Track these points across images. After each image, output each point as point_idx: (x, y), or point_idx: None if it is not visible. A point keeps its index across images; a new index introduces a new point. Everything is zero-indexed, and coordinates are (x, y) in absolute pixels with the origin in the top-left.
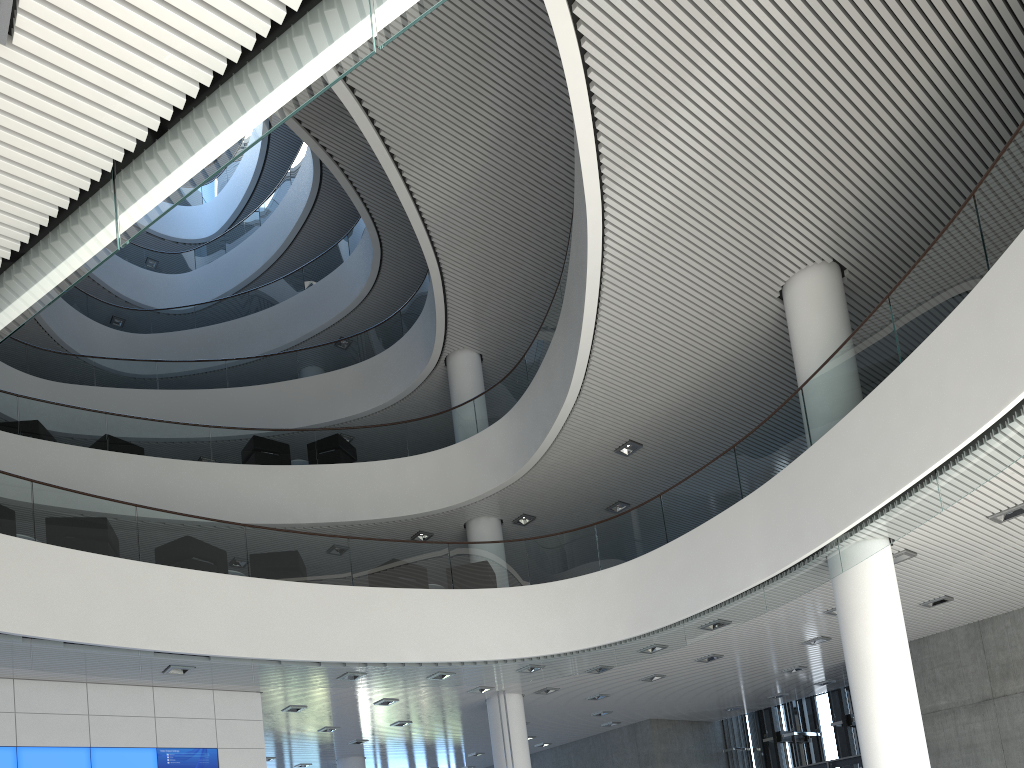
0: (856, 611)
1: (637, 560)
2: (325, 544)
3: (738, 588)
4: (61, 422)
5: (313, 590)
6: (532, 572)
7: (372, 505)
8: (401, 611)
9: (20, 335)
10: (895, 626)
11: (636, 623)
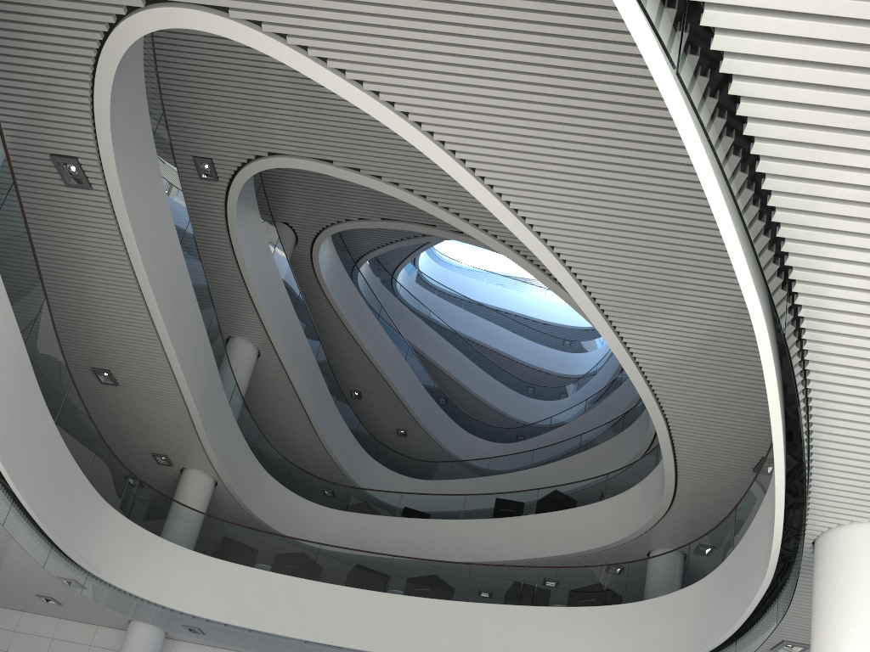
0: (817, 618)
1: (709, 576)
2: (451, 569)
3: (752, 598)
4: (373, 501)
5: (429, 603)
6: (628, 592)
7: (562, 543)
8: (497, 623)
9: (432, 455)
10: (865, 639)
11: (697, 642)
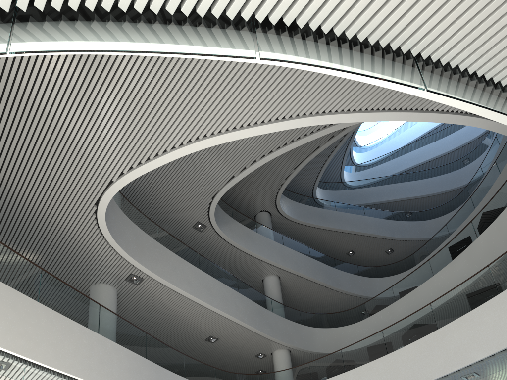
0: None
1: None
2: (419, 315)
3: None
4: (378, 302)
5: (416, 344)
6: None
7: (506, 242)
8: (465, 330)
9: (416, 248)
10: None
11: None
